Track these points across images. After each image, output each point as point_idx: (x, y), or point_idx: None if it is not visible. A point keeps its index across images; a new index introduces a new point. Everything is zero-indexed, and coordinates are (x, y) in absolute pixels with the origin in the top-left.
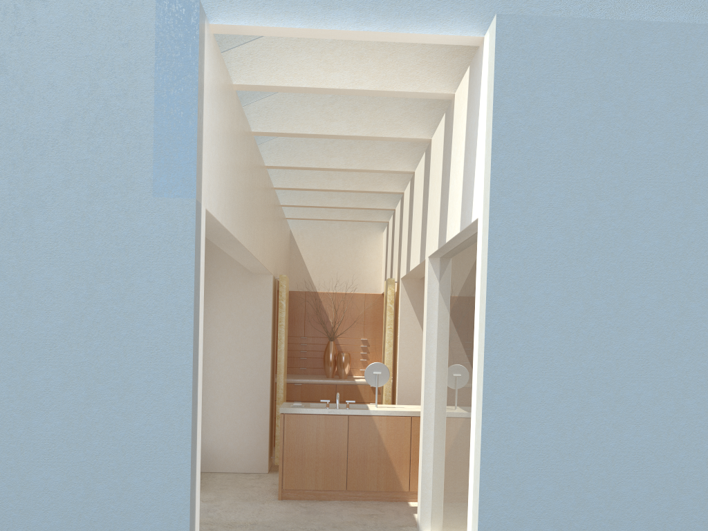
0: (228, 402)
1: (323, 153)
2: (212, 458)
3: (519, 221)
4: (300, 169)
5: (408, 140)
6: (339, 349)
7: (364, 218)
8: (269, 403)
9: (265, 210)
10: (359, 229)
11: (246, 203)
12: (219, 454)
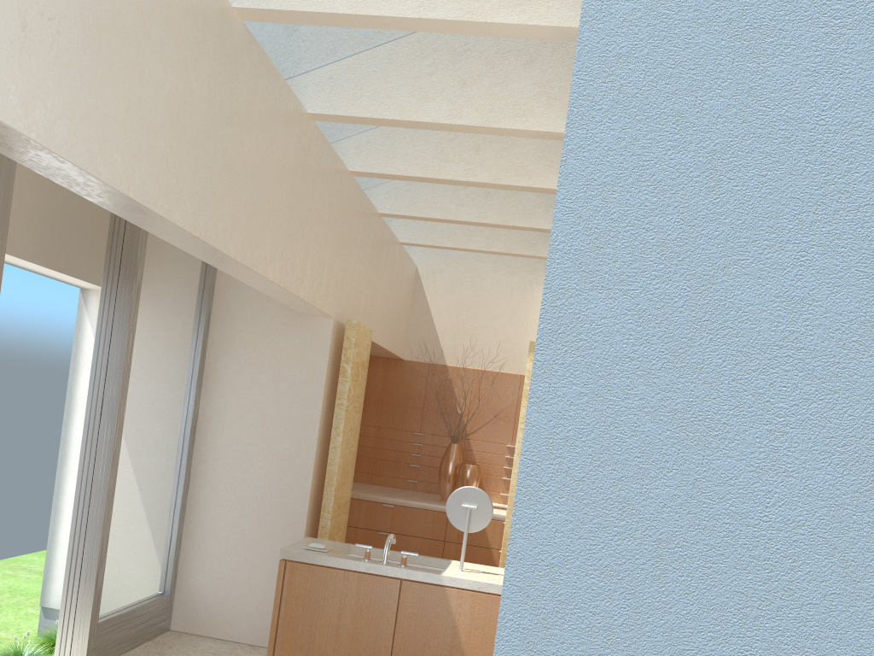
0: (239, 522)
1: (412, 93)
2: (204, 613)
3: (707, 4)
4: (371, 124)
5: (545, 35)
6: (471, 458)
7: (523, 251)
8: (304, 533)
9: (301, 193)
10: (522, 273)
11: (188, 137)
12: (215, 608)
